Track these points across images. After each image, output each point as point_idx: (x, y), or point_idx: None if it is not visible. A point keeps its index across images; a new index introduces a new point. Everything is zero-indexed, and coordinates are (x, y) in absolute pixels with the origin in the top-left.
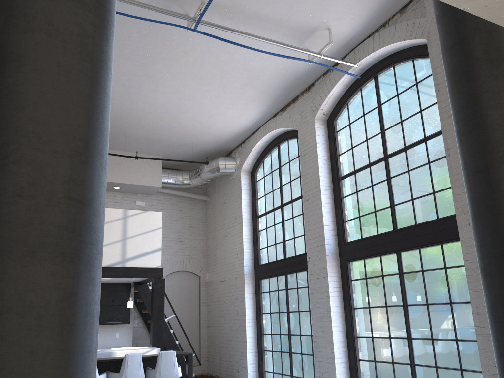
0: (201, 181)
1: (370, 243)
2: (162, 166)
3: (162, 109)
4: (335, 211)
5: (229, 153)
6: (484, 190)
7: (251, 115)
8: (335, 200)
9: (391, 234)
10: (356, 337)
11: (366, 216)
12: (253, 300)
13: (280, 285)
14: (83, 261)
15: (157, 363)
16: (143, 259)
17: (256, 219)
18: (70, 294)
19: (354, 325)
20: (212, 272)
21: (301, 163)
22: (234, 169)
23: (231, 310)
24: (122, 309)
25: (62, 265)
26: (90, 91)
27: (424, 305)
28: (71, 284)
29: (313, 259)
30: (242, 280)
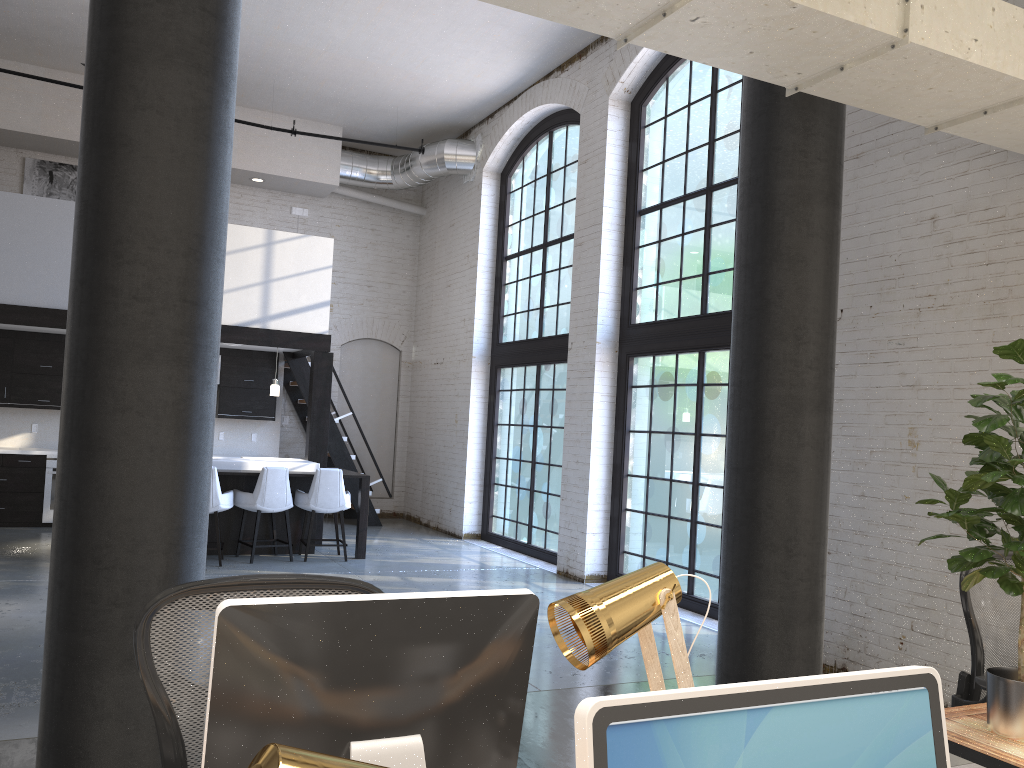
0: (411, 181)
1: (665, 332)
2: (341, 146)
3: (341, 49)
4: (623, 270)
5: (466, 132)
6: (747, 294)
7: (503, 72)
8: (625, 250)
9: (695, 320)
10: (625, 476)
11: (668, 285)
12: (484, 401)
13: (528, 382)
14: (199, 365)
15: (312, 486)
16: (298, 318)
17: (502, 262)
18: (186, 397)
19: (625, 456)
20: (422, 347)
21: (579, 177)
22: (471, 166)
23: (447, 415)
24: (263, 396)
25: (178, 368)
26: (206, 176)
27: (722, 437)
28: (187, 388)
29: (577, 346)
30: (469, 366)
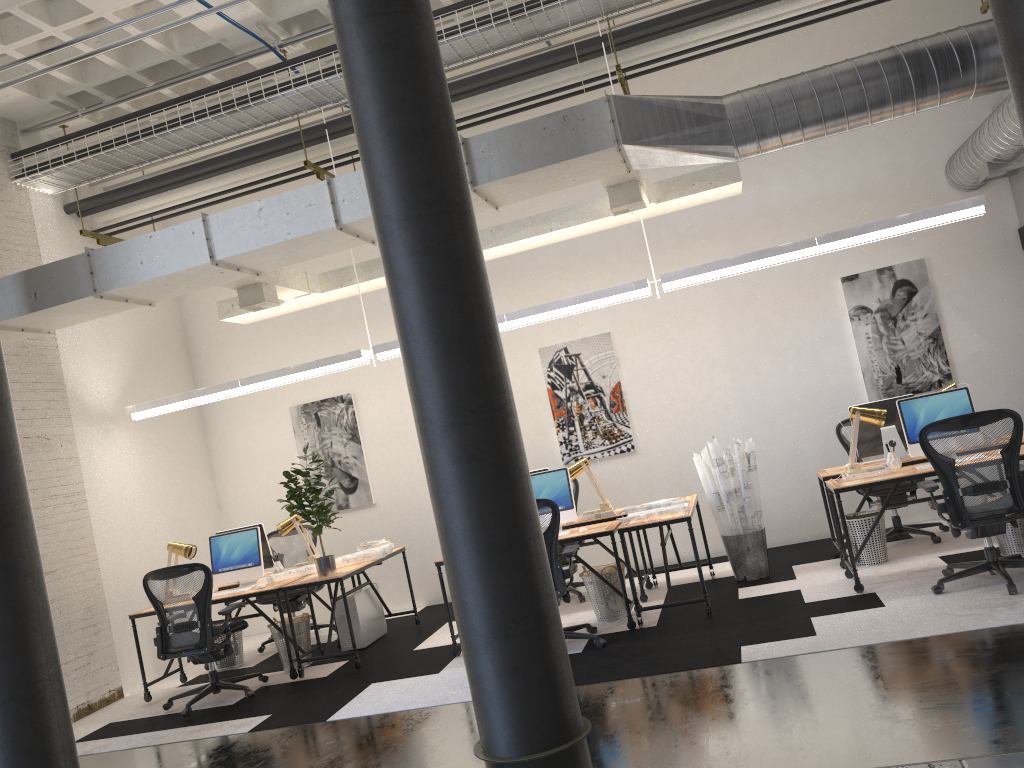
0: None
1: None
2: None
3: None
4: None
5: None
6: (5, 426)
7: None
8: None
9: None
10: None
11: None
12: None
13: None
14: None
15: None
16: None
17: None
18: None
19: None
20: None
21: None
22: None
23: None
24: None
25: None
26: None
27: None
28: None
29: None
30: None
